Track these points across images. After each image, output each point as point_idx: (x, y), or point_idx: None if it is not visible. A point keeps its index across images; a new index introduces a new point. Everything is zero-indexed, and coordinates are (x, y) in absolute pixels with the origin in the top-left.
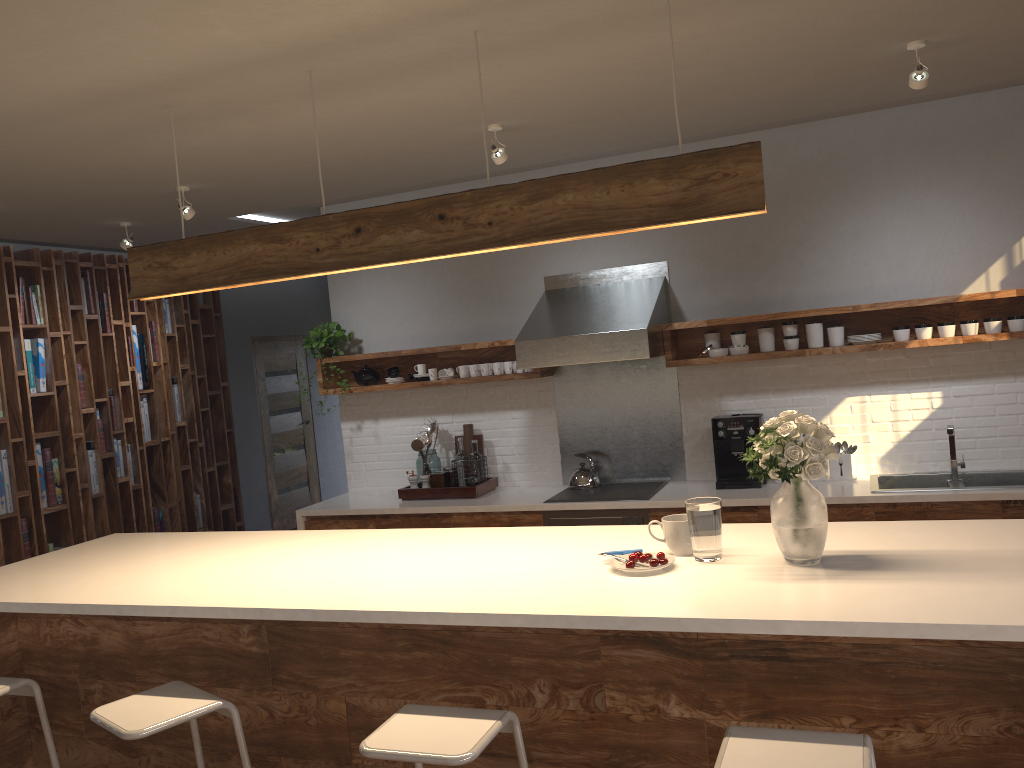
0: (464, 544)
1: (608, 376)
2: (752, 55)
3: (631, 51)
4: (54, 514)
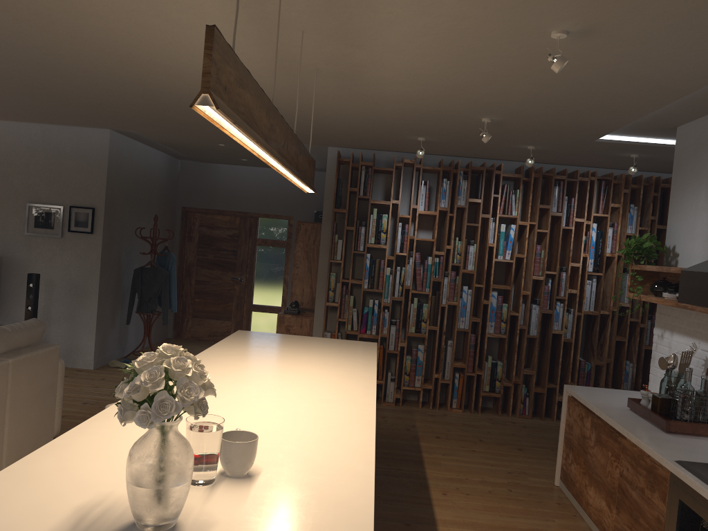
0: (310, 406)
1: None
2: None
3: None
4: (502, 340)
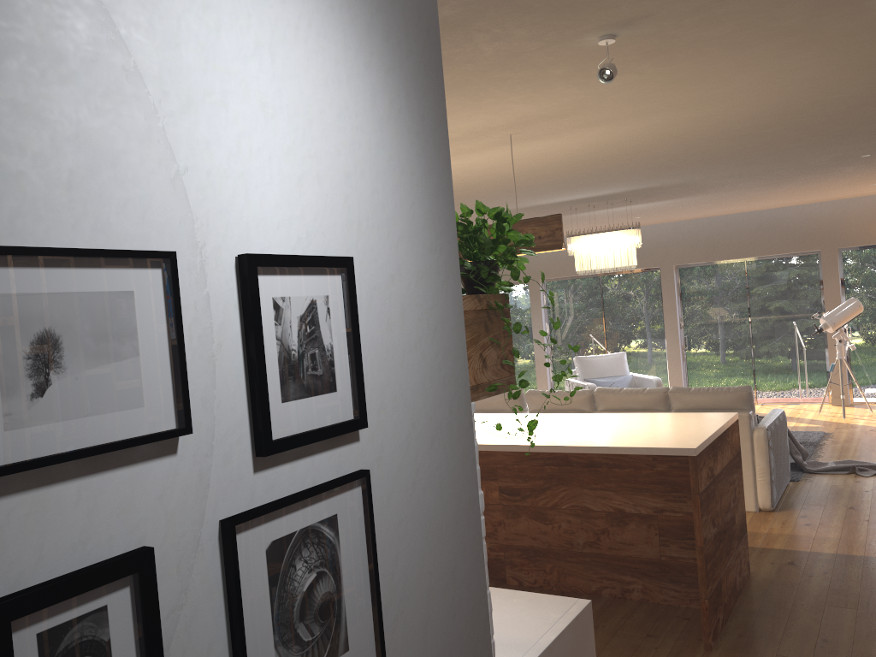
0: None
1: None
2: None
3: None
4: None
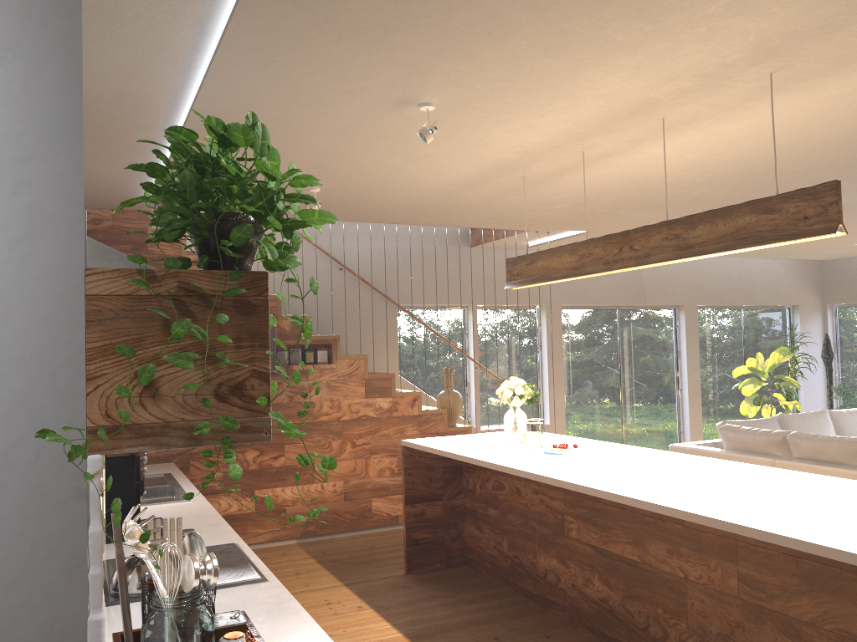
0: (599, 471)
1: None
2: (386, 171)
3: (467, 160)
4: None
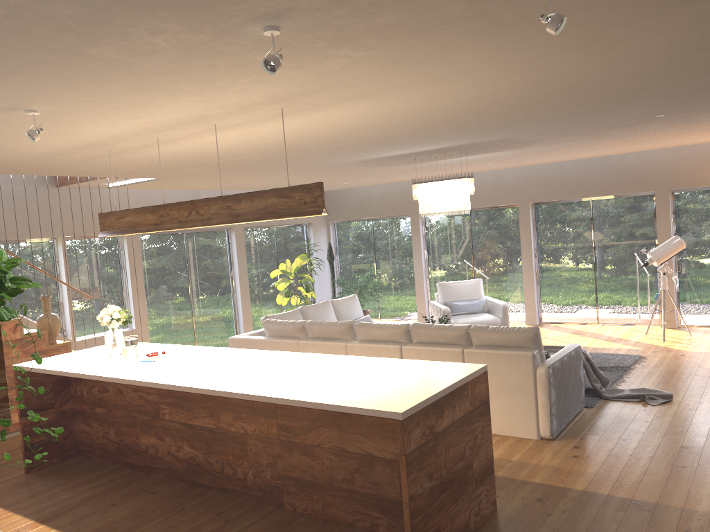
0: (184, 372)
1: None
2: None
3: (63, 140)
4: None
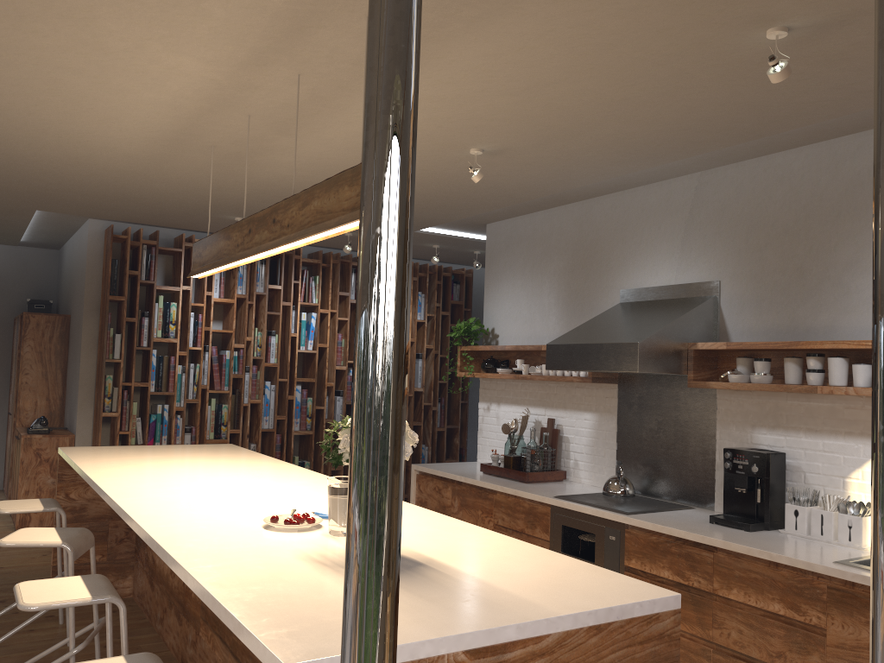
0: (300, 489)
1: (659, 391)
2: (593, 66)
3: (460, 76)
4: (307, 437)
